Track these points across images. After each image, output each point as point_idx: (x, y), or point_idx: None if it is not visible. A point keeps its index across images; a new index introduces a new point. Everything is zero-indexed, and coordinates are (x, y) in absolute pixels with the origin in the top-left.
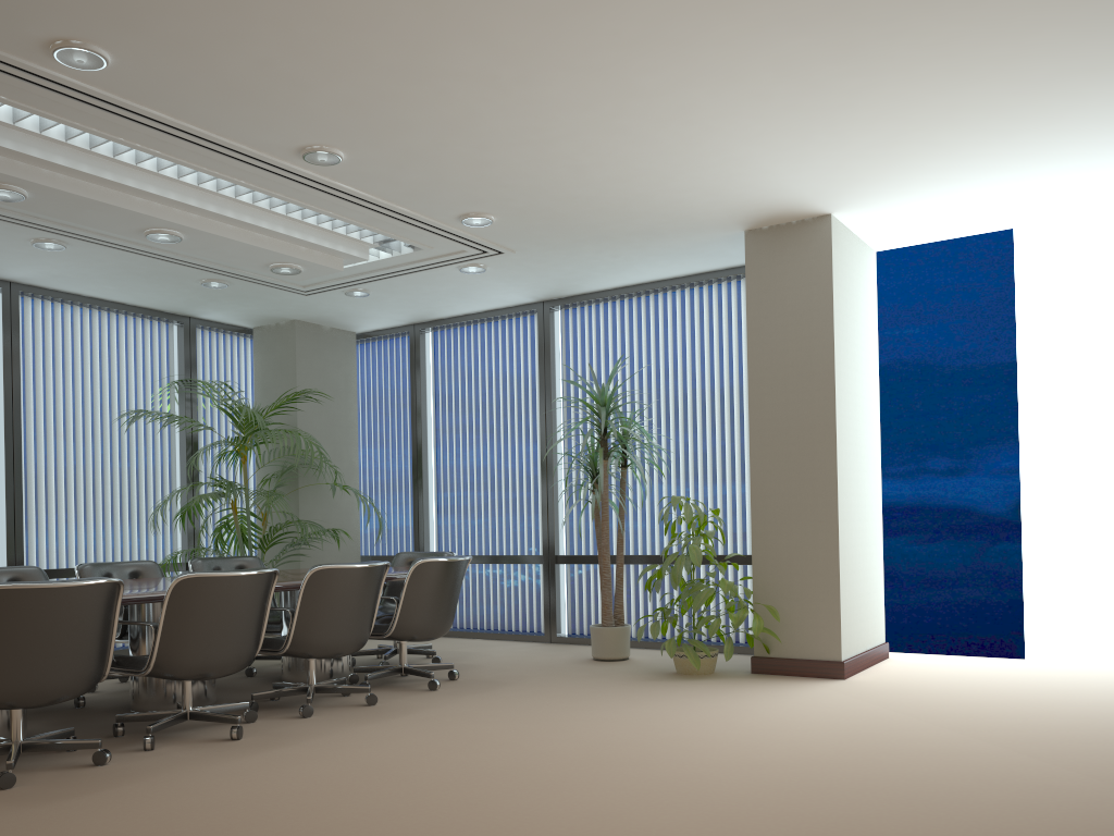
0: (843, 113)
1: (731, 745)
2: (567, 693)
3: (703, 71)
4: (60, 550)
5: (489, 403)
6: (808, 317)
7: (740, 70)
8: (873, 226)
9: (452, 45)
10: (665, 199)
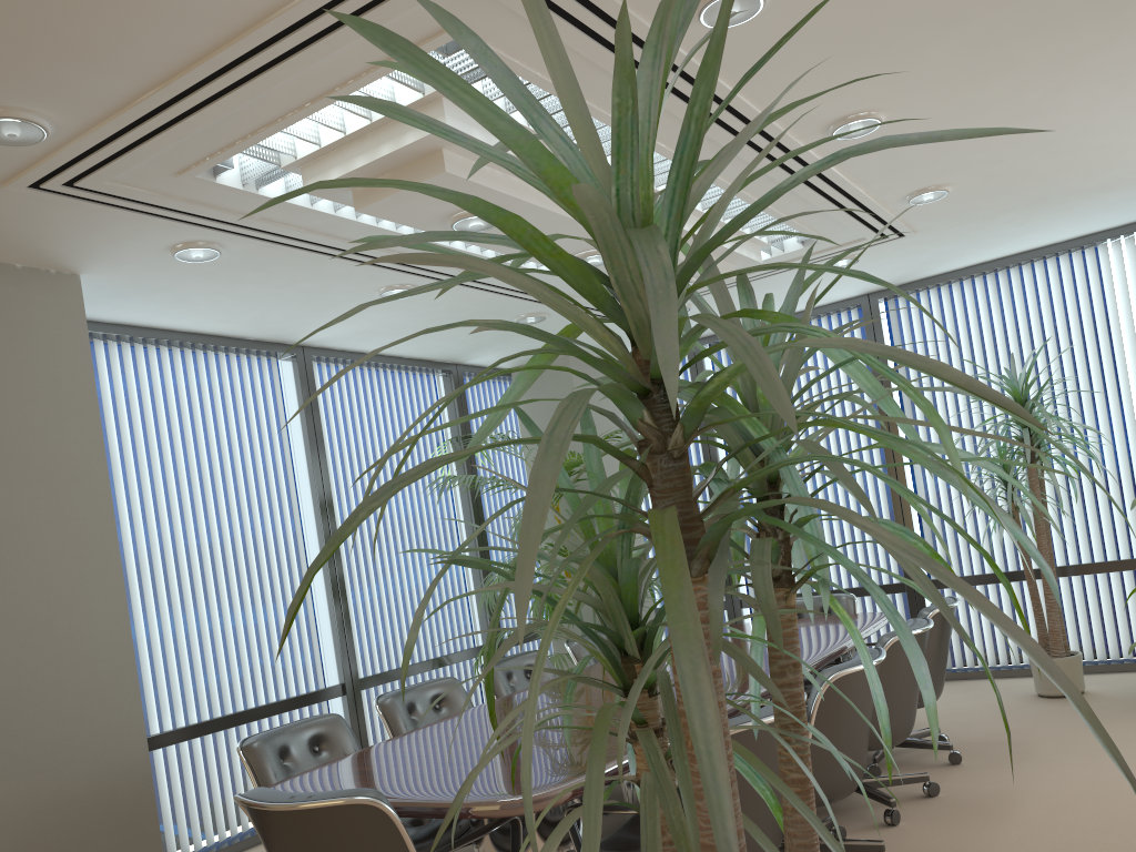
0: None
1: None
2: None
3: None
4: (381, 649)
5: None
6: None
7: None
8: None
9: None
10: None
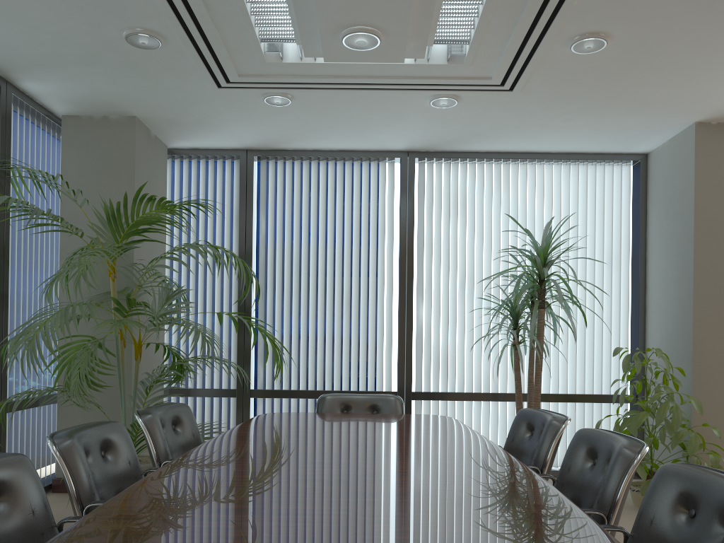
0: None
1: None
2: None
3: None
4: None
5: (328, 241)
6: None
7: None
8: None
9: None
10: None
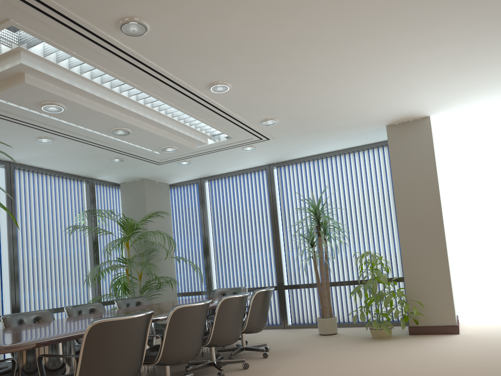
0: (475, 63)
1: (469, 372)
2: (337, 353)
3: (431, 40)
4: (35, 300)
5: (241, 214)
6: (422, 163)
7: (448, 39)
8: (442, 122)
9: (327, 24)
10: (363, 109)
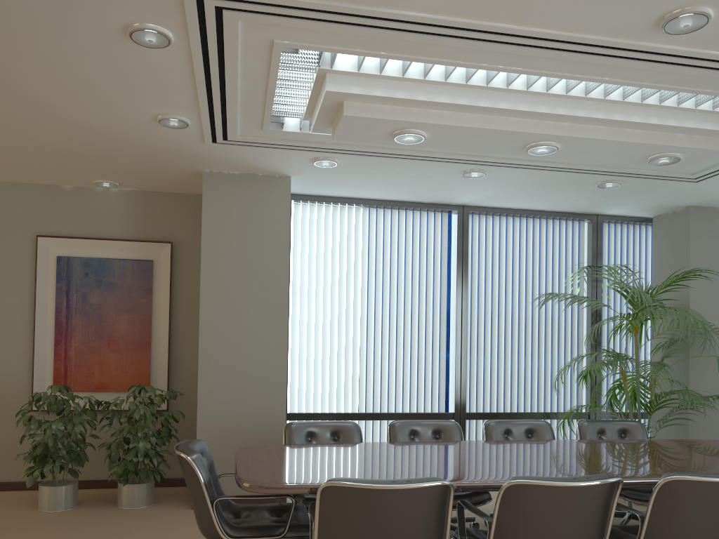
0: None
1: None
2: None
3: None
4: (492, 398)
5: None
6: None
7: None
8: None
9: None
10: None
